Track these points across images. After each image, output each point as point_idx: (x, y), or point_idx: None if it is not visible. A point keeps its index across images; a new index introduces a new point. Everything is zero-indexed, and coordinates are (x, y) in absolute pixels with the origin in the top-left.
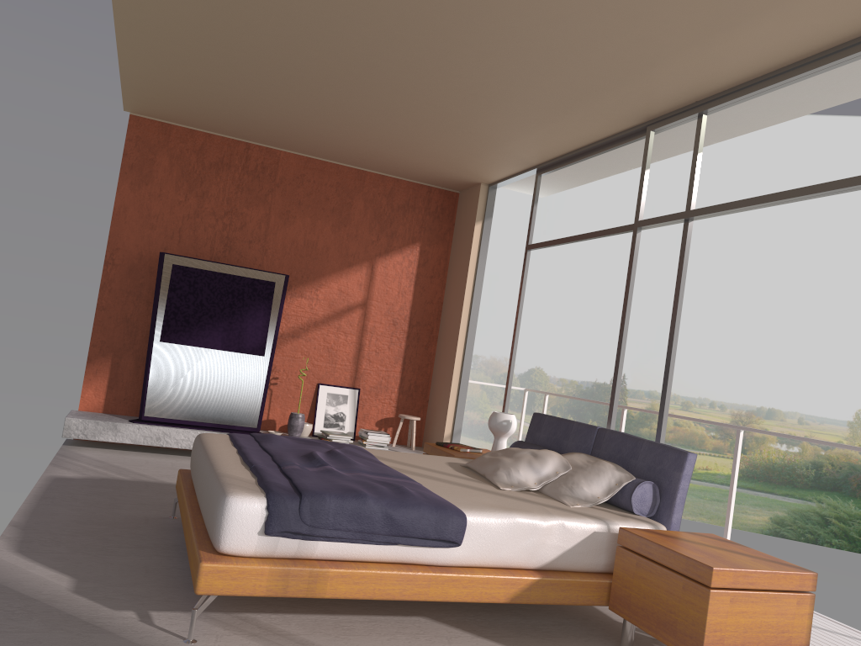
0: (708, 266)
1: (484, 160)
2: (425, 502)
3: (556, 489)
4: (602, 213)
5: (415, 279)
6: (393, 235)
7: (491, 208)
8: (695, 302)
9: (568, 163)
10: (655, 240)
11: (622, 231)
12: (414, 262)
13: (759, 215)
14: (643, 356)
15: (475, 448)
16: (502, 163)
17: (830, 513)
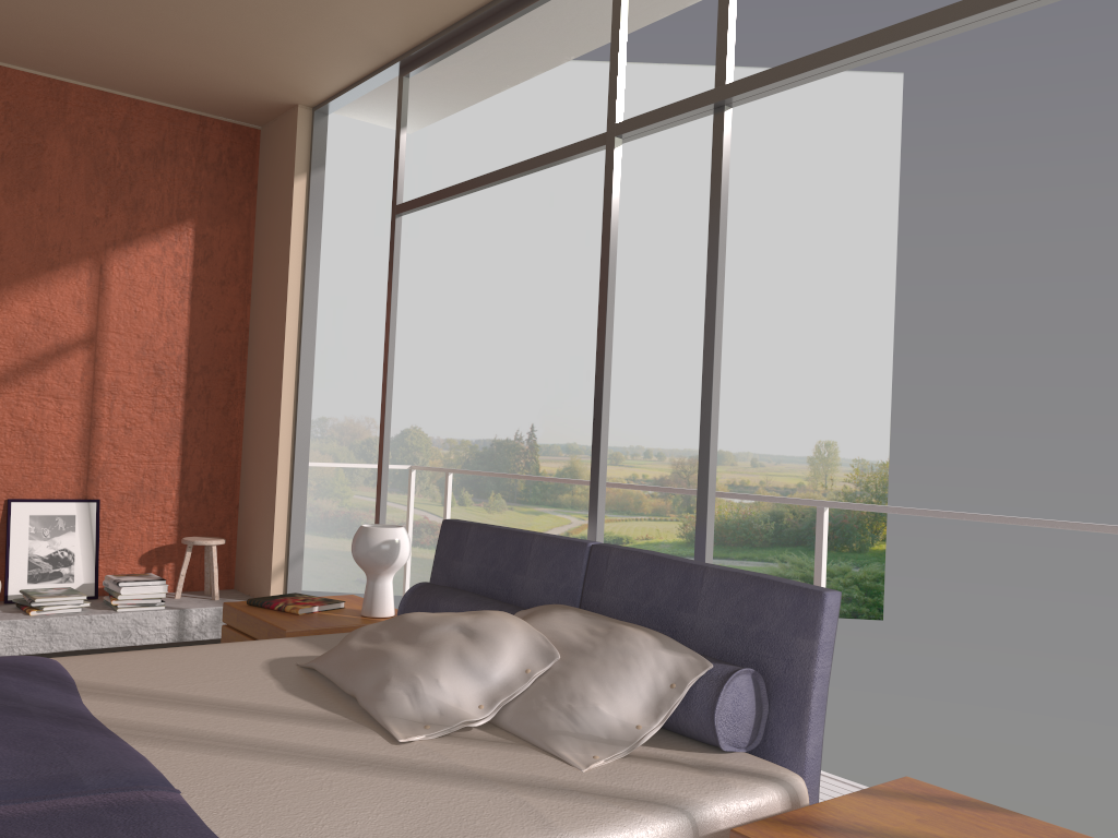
0: (629, 271)
1: (299, 46)
2: None
3: (534, 719)
4: (485, 204)
5: (192, 288)
6: (138, 208)
7: (321, 150)
8: (617, 320)
9: (460, 43)
10: (558, 240)
11: (582, 151)
12: (187, 256)
13: (687, 201)
14: (556, 398)
15: (330, 602)
16: (334, 53)
17: (795, 573)
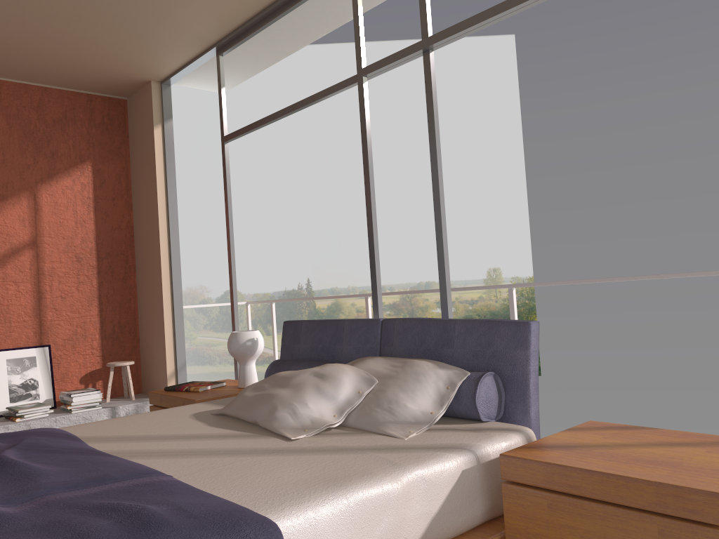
0: (358, 174)
1: (151, 42)
2: (198, 530)
3: (369, 417)
4: (262, 141)
5: (94, 204)
6: (54, 156)
7: (169, 108)
8: (354, 206)
9: (255, 31)
10: (312, 159)
11: (342, 88)
12: (89, 184)
13: (390, 126)
14: (321, 259)
15: (217, 383)
16: (174, 45)
17: None
